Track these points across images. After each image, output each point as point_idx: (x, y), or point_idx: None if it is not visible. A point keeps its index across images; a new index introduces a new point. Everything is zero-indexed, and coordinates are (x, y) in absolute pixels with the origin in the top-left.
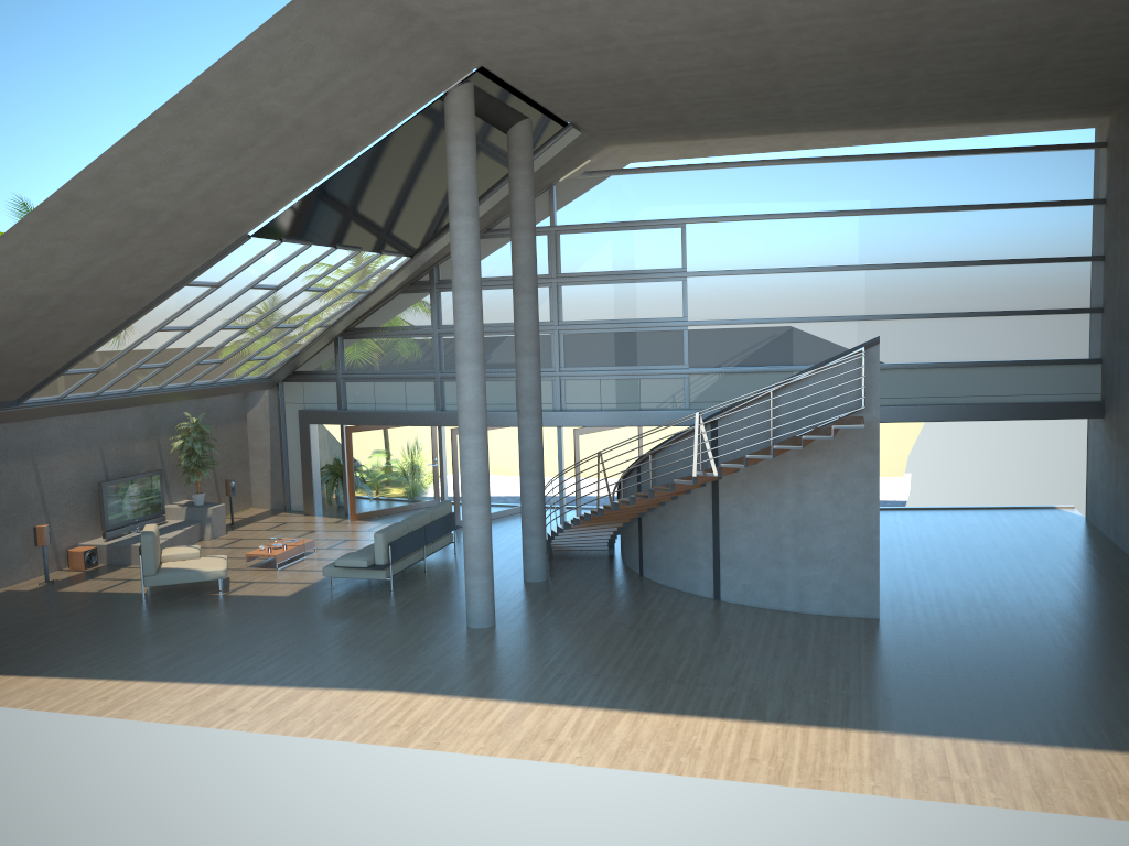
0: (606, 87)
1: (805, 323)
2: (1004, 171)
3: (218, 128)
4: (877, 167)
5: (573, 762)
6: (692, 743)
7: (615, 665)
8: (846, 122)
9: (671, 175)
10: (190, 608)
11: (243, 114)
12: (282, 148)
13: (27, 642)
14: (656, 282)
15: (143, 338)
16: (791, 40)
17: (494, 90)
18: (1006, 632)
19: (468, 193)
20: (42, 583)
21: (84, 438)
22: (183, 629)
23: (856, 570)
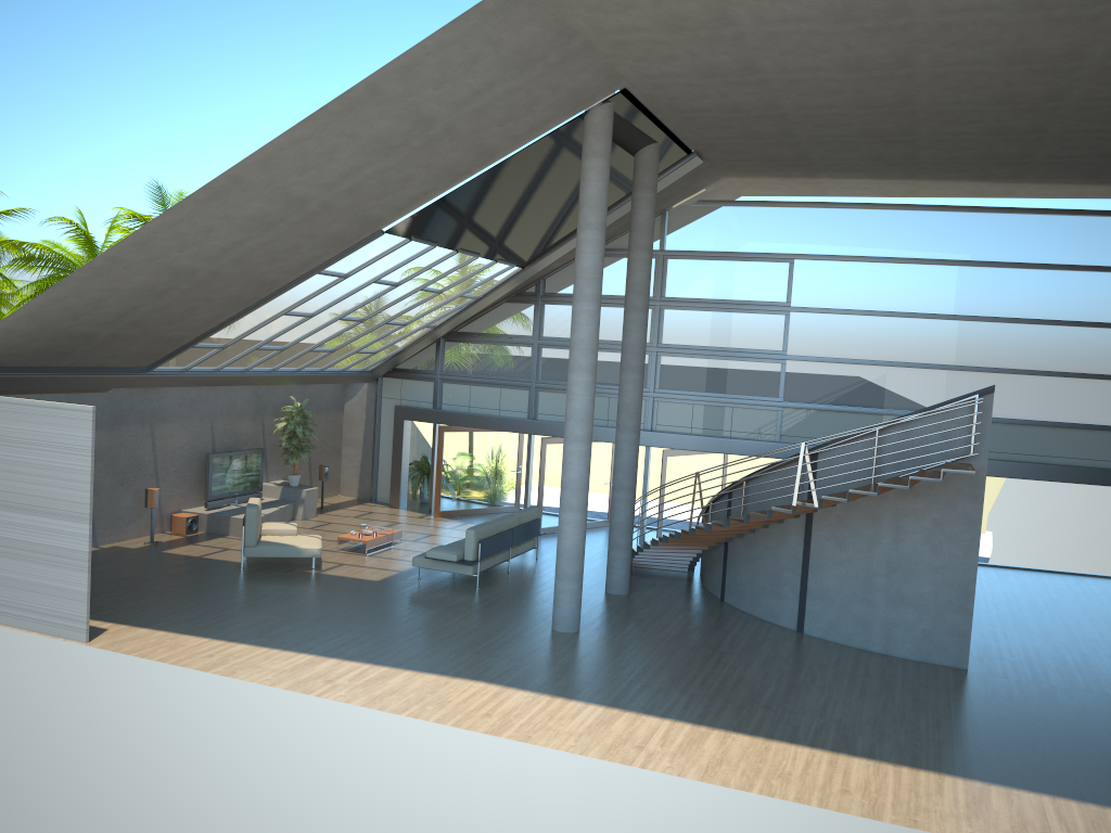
0: (739, 118)
1: (905, 368)
2: None
3: (378, 125)
4: (993, 220)
5: (664, 771)
6: (783, 767)
7: (701, 683)
8: (968, 173)
9: (785, 211)
10: (285, 582)
11: (402, 113)
12: (430, 150)
13: (135, 596)
14: (759, 314)
15: (269, 320)
16: (934, 85)
17: (631, 112)
18: (1101, 698)
19: (598, 208)
20: (147, 543)
21: (198, 411)
22: (280, 600)
23: (947, 617)
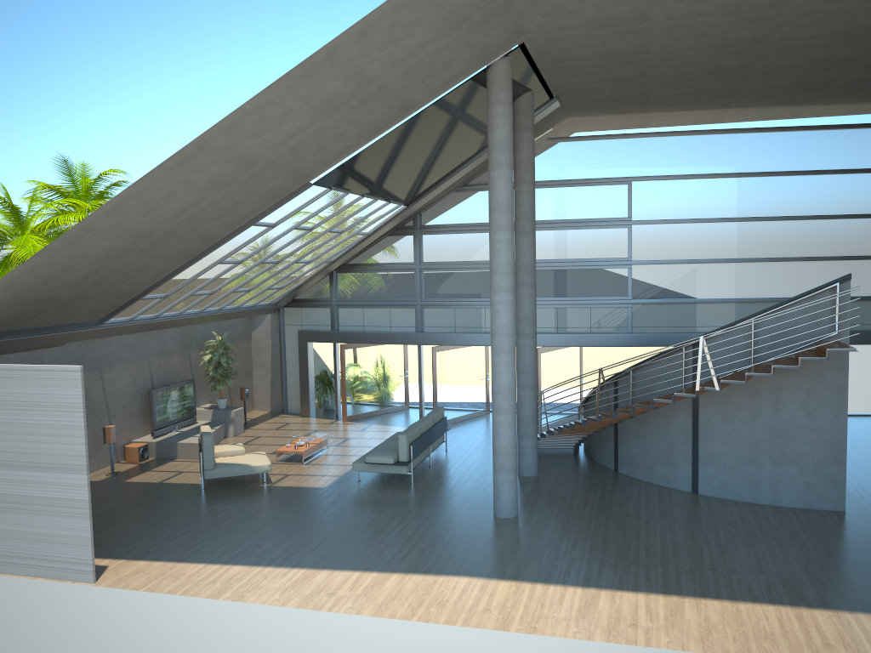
0: (608, 64)
1: (729, 263)
2: None
3: (328, 87)
4: (790, 137)
5: (668, 647)
6: (763, 628)
7: (646, 553)
8: (773, 100)
9: (620, 142)
10: (246, 498)
11: (349, 75)
12: (363, 107)
13: (119, 528)
14: (606, 229)
15: (206, 269)
16: (792, 23)
17: (522, 64)
18: None
19: (506, 149)
20: (109, 474)
21: (137, 353)
22: (250, 517)
23: (825, 470)
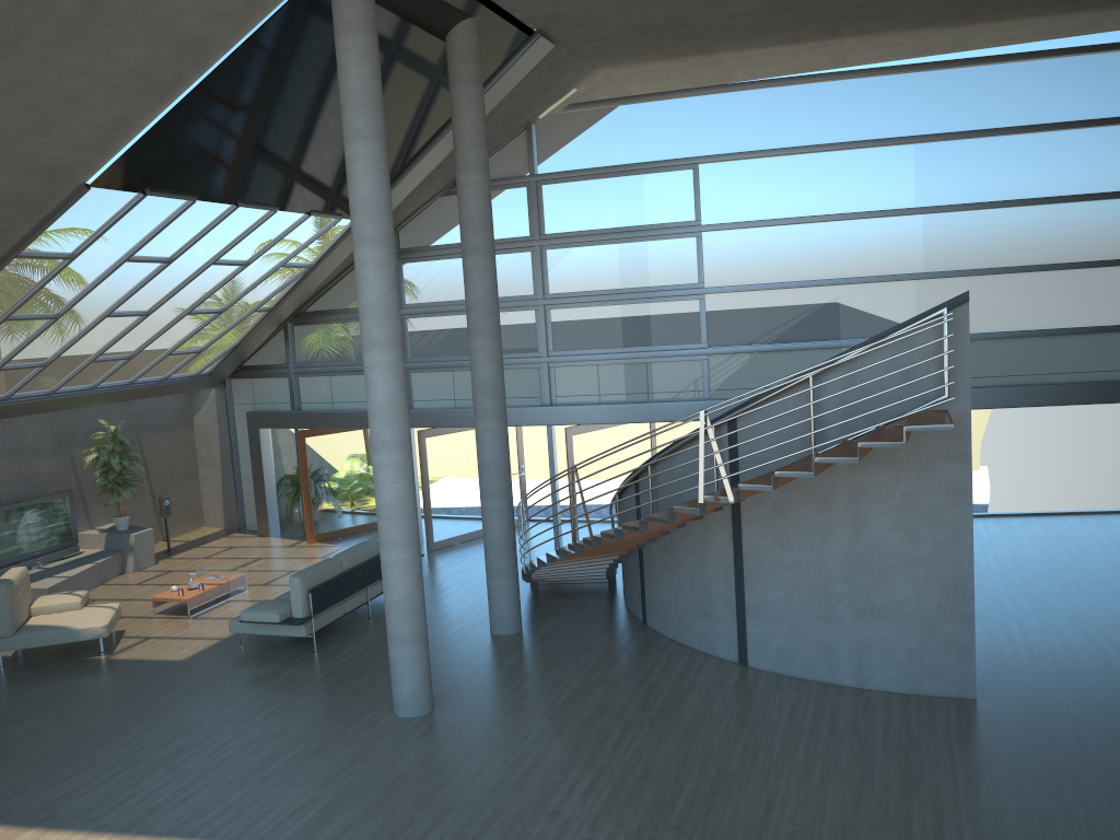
0: None
1: (855, 285)
2: (1117, 74)
3: None
4: (945, 79)
5: None
6: None
7: (585, 792)
8: (904, 16)
9: (679, 103)
10: (49, 682)
11: None
12: (81, 44)
13: None
14: (663, 240)
15: None
16: None
17: None
18: None
19: (366, 107)
20: None
21: None
22: (20, 719)
23: (940, 629)
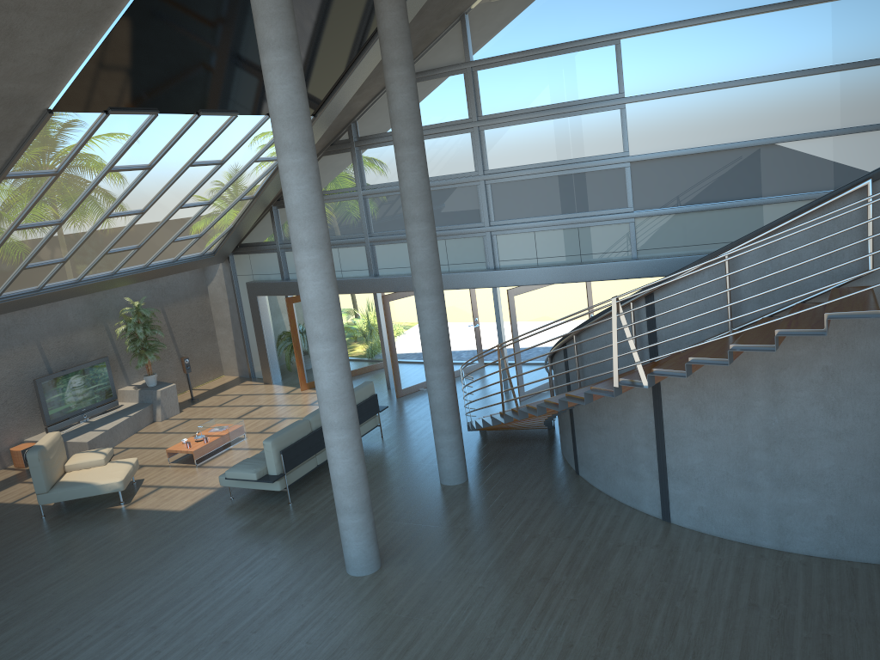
0: None
1: (774, 144)
2: None
3: None
4: None
5: None
6: None
7: None
8: None
9: None
10: (75, 532)
11: None
12: None
13: None
14: (589, 114)
15: (2, 240)
16: None
17: None
18: None
19: (275, 17)
20: None
21: (16, 336)
22: (45, 571)
23: (862, 499)
